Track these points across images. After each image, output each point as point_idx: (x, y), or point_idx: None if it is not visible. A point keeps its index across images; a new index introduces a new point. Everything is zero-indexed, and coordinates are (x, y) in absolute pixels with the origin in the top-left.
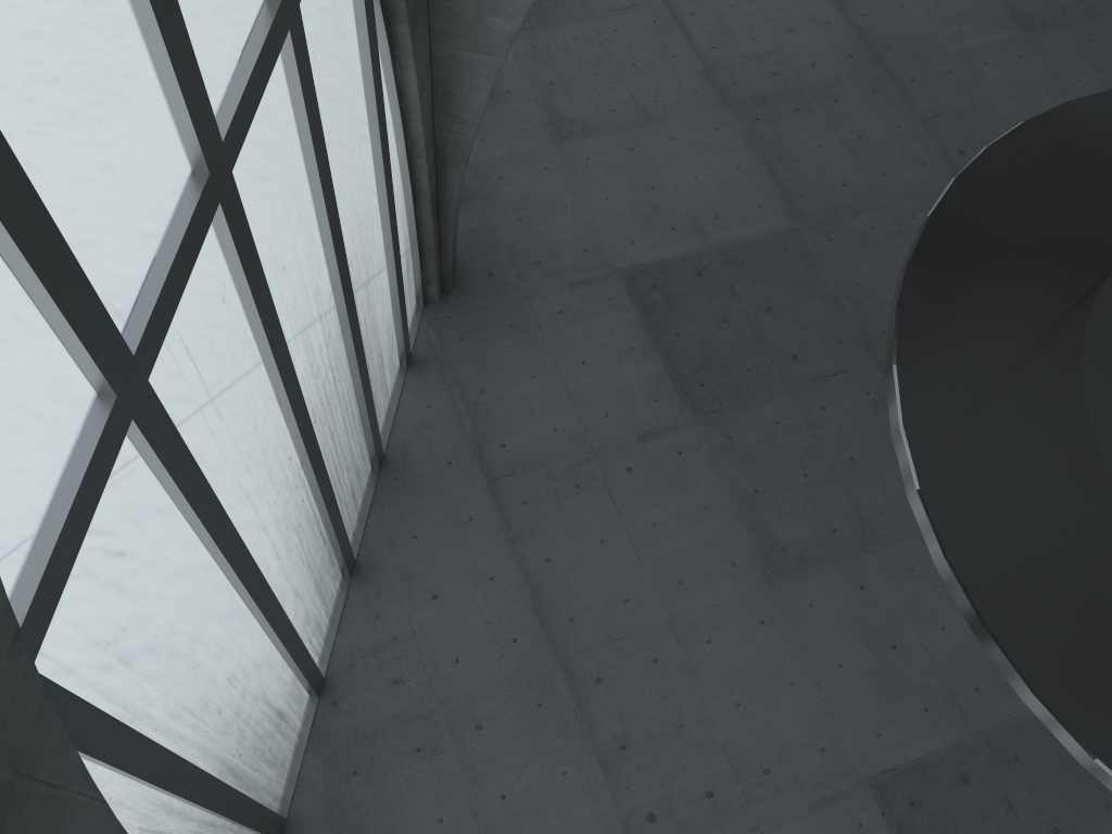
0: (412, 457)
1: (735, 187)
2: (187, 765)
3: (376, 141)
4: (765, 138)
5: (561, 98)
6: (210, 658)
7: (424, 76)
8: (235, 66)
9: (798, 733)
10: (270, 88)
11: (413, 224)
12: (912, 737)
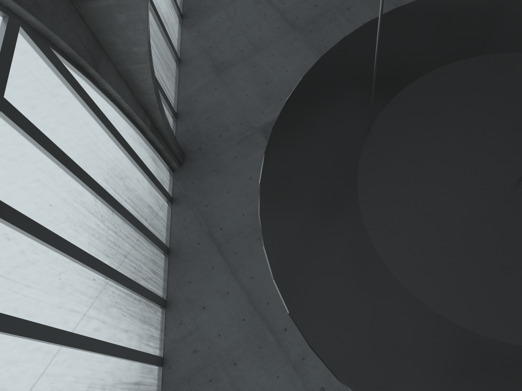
0: (181, 245)
1: (306, 69)
2: None
3: (99, 122)
4: (316, 40)
5: (216, 52)
6: (68, 384)
7: (117, 83)
8: None
9: None
10: (3, 138)
11: (148, 142)
12: None
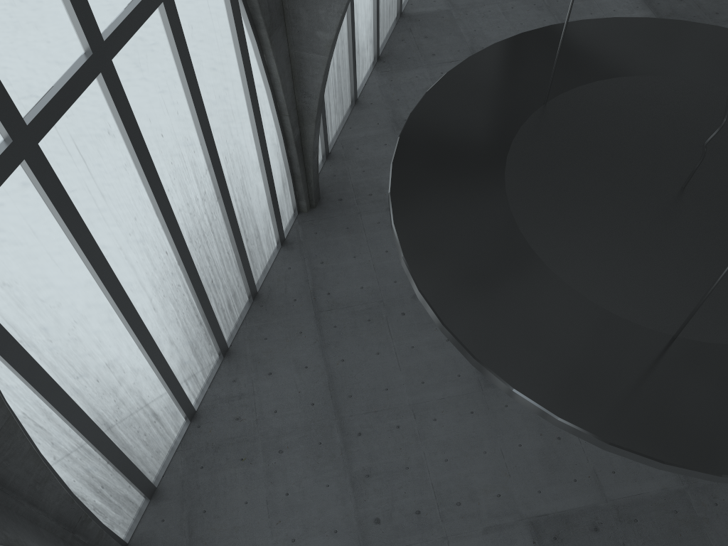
0: (273, 295)
1: None
2: (61, 391)
3: (247, 94)
4: None
5: (402, 108)
6: (90, 340)
7: (283, 65)
8: (121, 10)
9: (484, 483)
10: (152, 32)
11: (285, 158)
12: (562, 497)
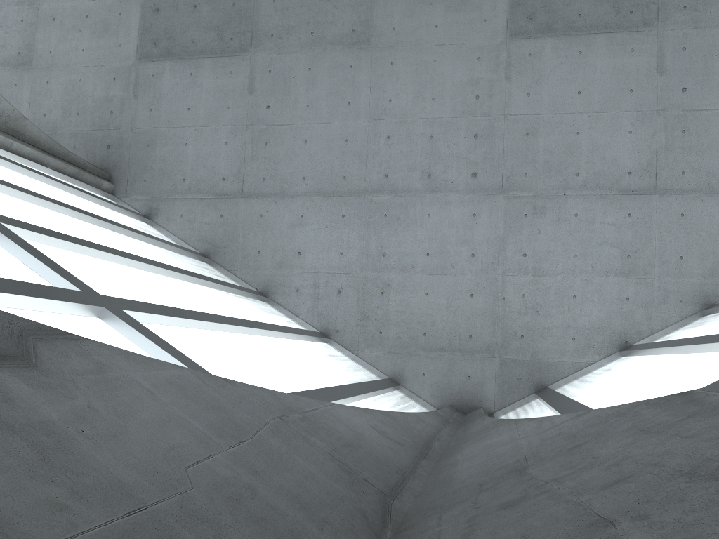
0: (209, 237)
1: None
2: (336, 387)
3: None
4: None
5: (0, 52)
6: (282, 359)
7: None
8: None
9: (464, 69)
10: None
11: (56, 173)
12: (495, 1)
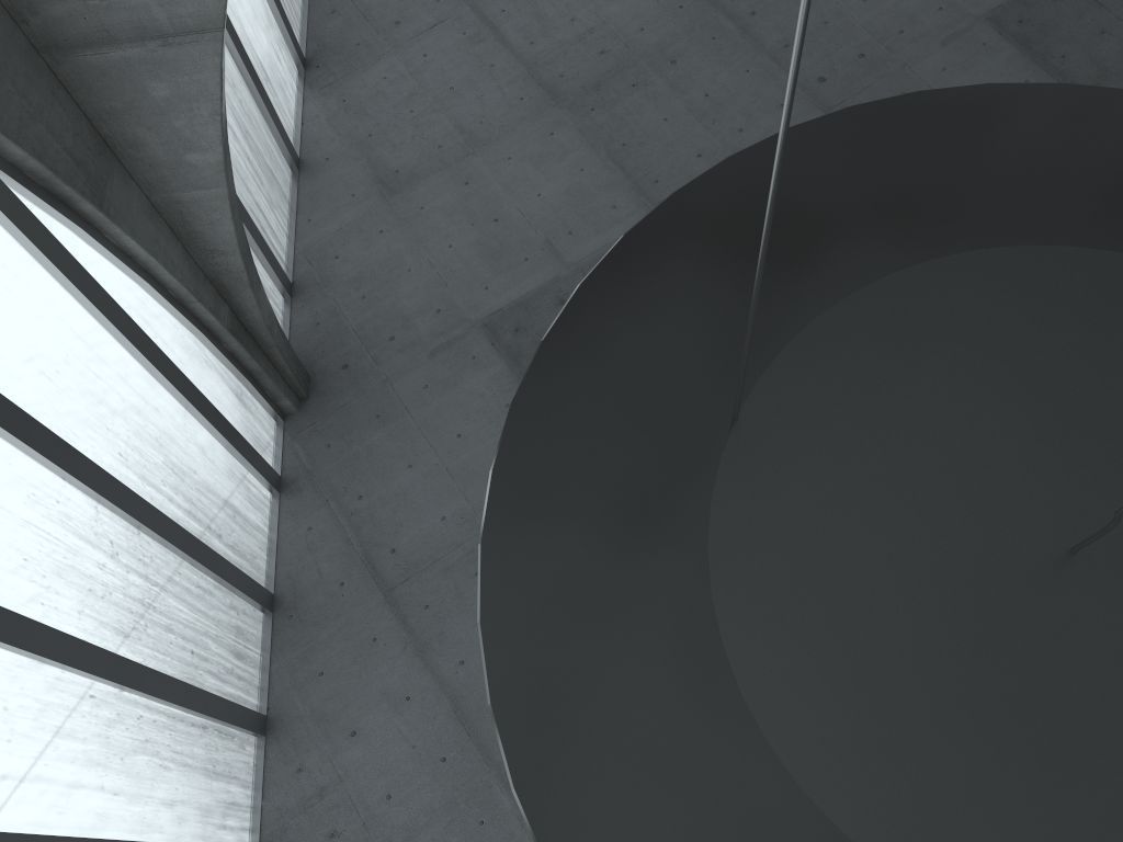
0: (302, 588)
1: (583, 193)
2: None
3: (107, 324)
4: (605, 128)
5: (383, 149)
6: None
7: (149, 231)
8: None
9: None
10: None
11: (224, 358)
12: None
